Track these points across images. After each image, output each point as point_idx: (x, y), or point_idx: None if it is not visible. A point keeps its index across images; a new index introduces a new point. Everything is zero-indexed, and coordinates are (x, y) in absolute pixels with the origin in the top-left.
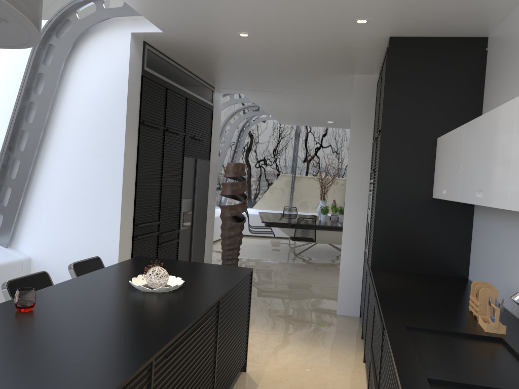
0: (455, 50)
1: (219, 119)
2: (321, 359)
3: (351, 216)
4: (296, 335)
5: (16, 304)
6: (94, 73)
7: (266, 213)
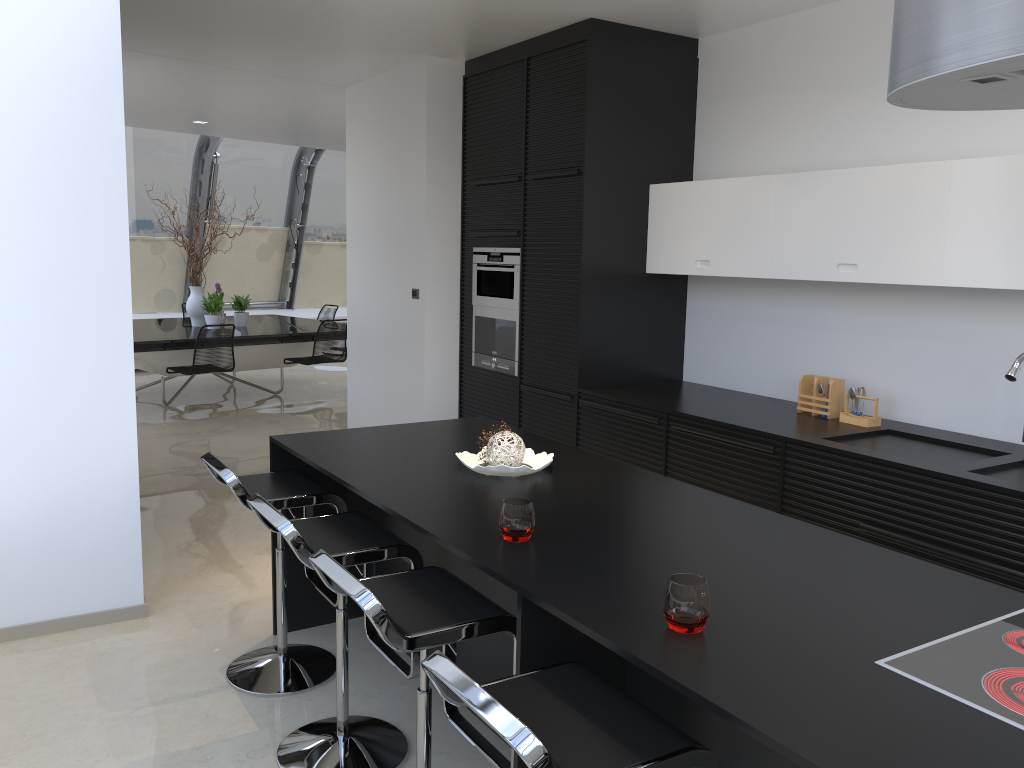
0: (666, 53)
1: None
2: None
3: (437, 311)
4: None
5: (523, 529)
6: (13, 5)
7: None
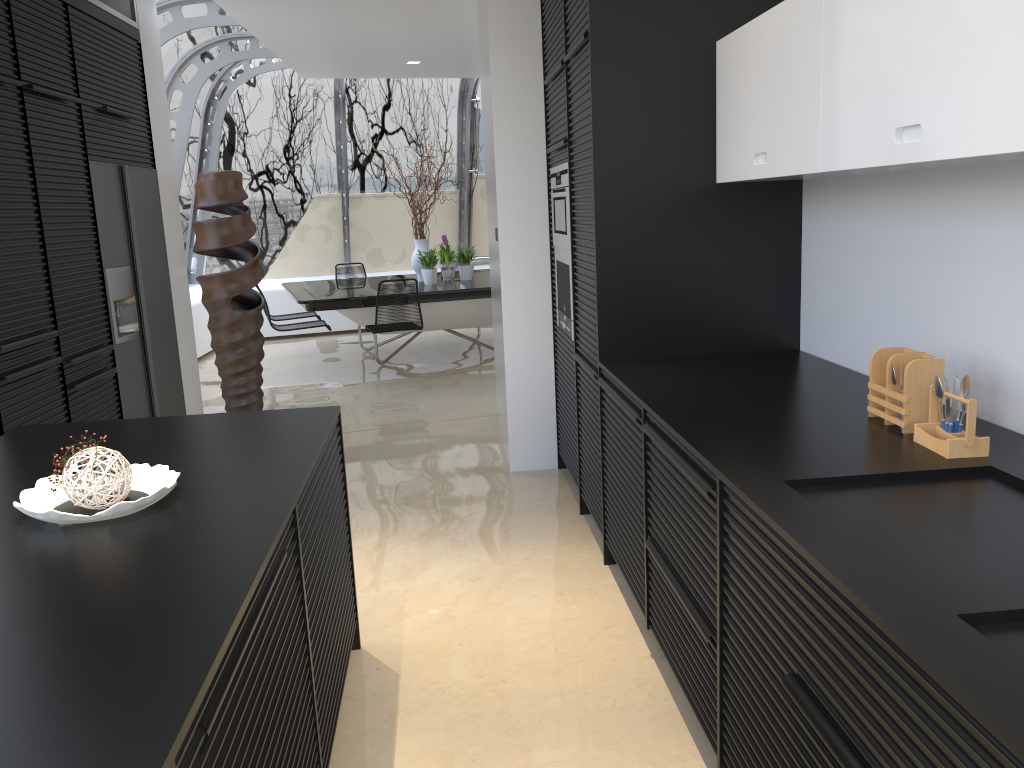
0: None
1: (160, 65)
2: (516, 579)
3: (517, 255)
4: (443, 536)
5: None
6: None
7: (300, 284)
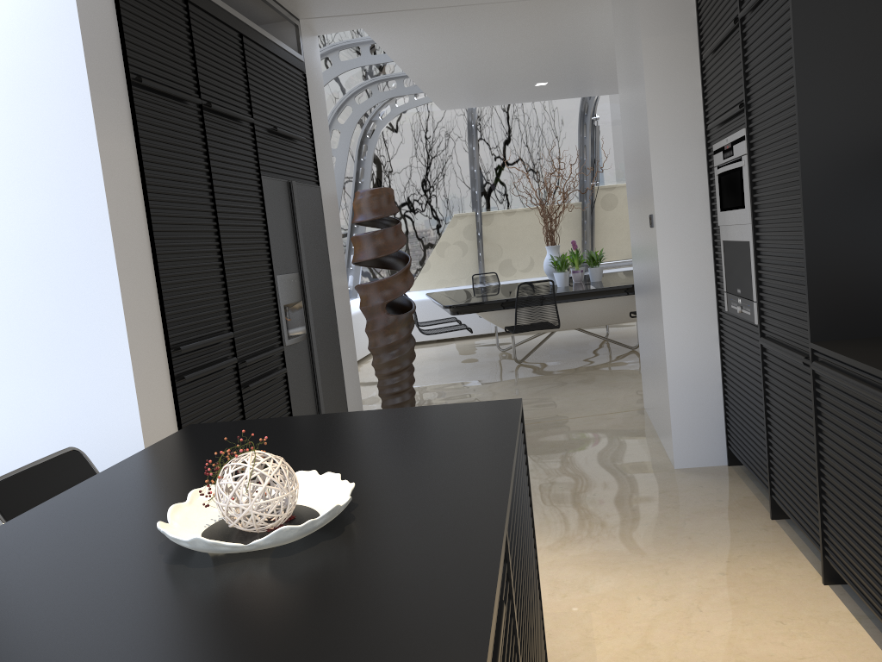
0: None
1: (322, 95)
2: (717, 599)
3: (676, 240)
4: (618, 541)
5: None
6: None
7: (442, 293)
